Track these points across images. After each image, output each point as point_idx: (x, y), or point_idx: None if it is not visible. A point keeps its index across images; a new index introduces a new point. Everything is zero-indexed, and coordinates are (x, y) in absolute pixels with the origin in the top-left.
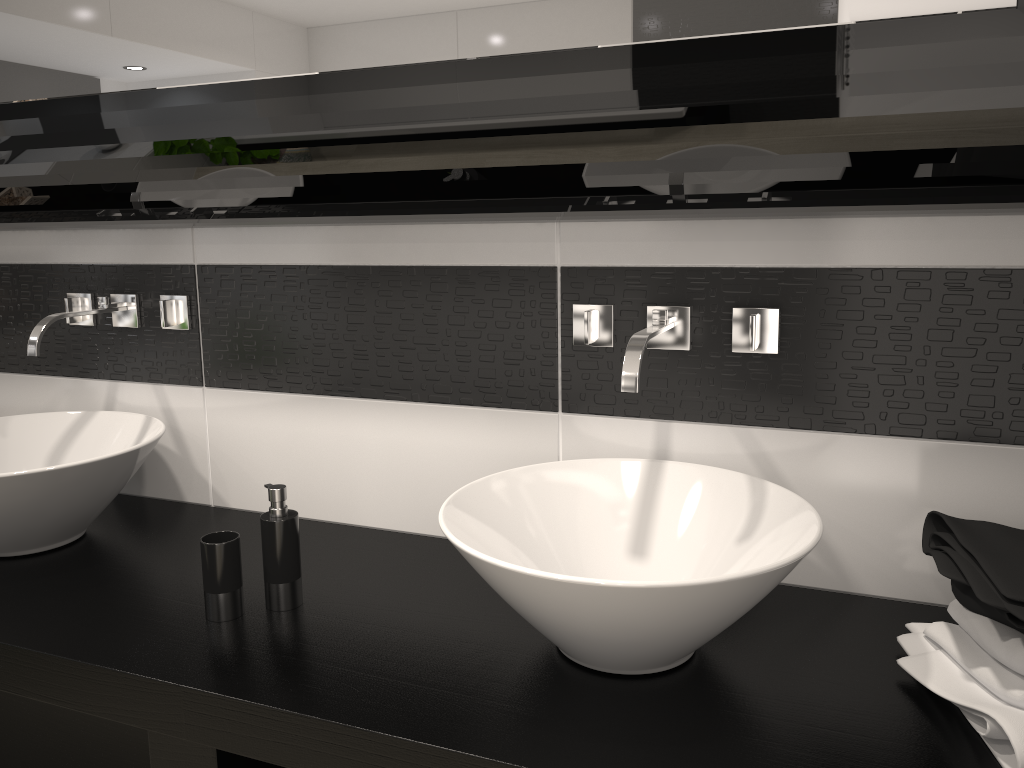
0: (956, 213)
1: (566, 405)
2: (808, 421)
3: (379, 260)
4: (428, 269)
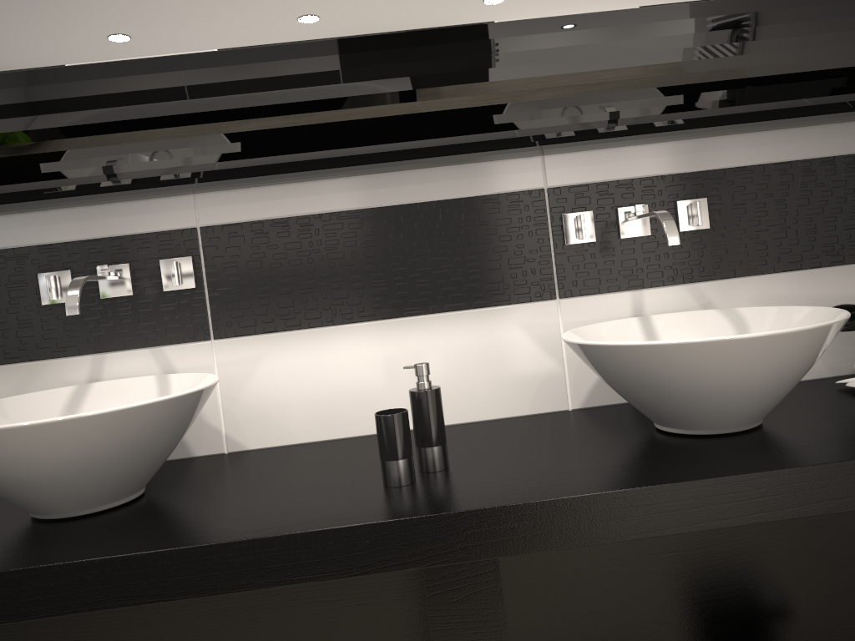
0: (813, 120)
1: (562, 292)
2: (733, 272)
3: (391, 201)
4: (437, 203)
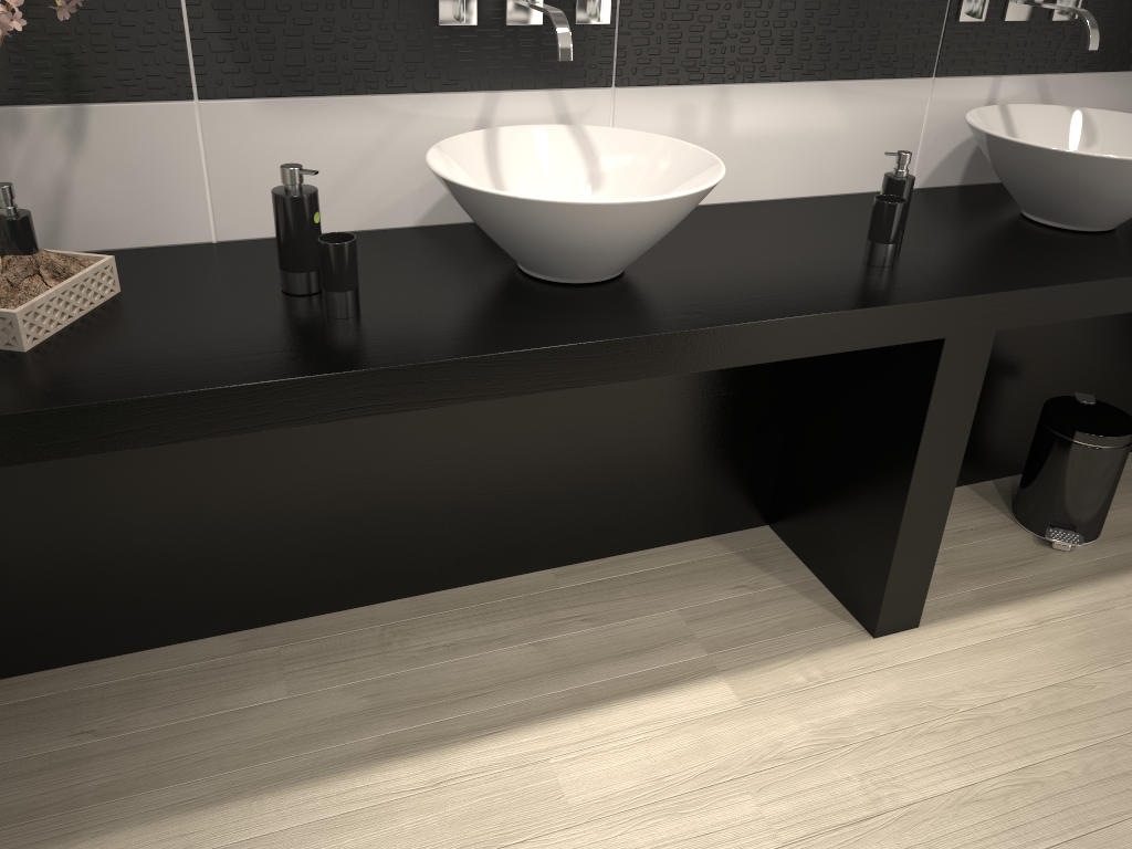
0: None
1: (939, 71)
2: (1075, 67)
3: None
4: None
